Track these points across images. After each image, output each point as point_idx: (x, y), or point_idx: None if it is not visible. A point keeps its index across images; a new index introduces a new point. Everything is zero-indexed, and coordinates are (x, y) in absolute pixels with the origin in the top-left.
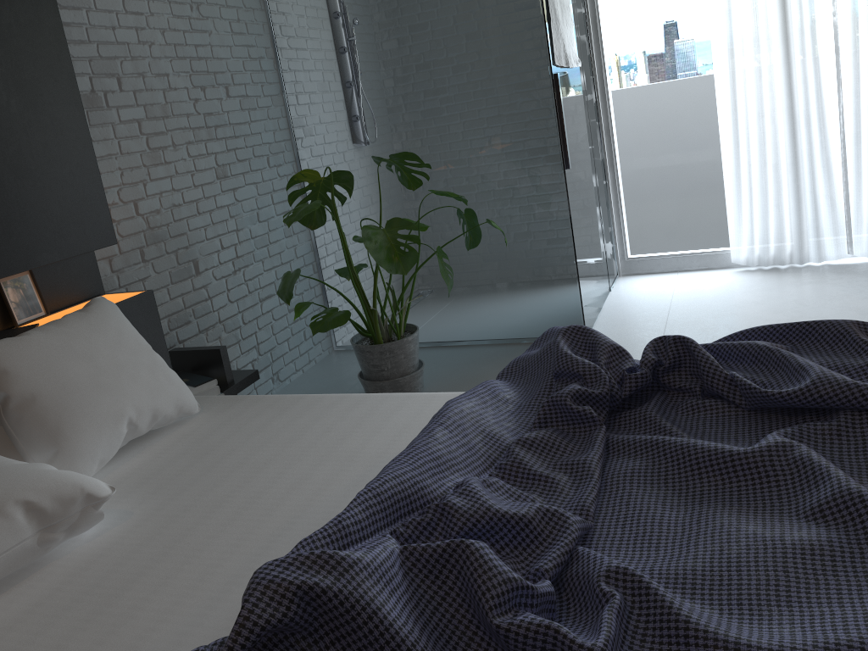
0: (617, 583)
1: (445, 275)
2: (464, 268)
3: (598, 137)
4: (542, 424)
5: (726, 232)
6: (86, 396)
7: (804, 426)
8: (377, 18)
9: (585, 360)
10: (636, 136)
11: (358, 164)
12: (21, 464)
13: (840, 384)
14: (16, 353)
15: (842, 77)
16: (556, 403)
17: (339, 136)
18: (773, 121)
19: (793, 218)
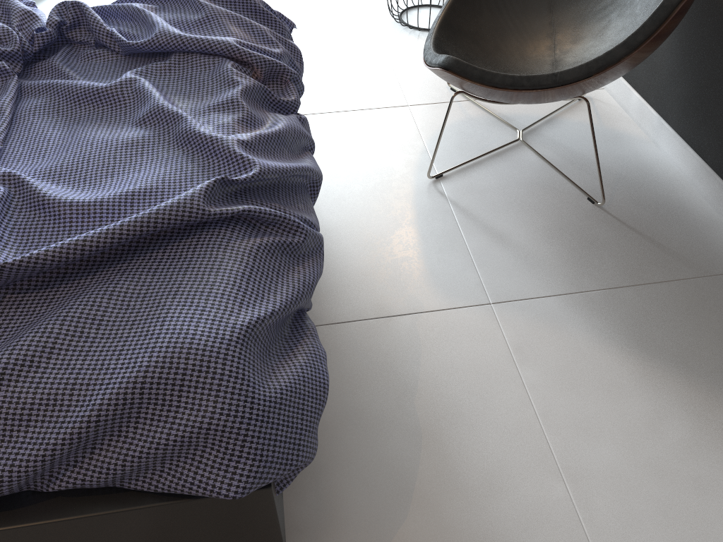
0: (5, 182)
1: None
2: None
3: None
4: None
5: None
6: None
7: (150, 66)
8: None
9: None
10: None
11: None
12: None
13: (171, 36)
14: None
15: None
16: None
17: None
18: None
19: None
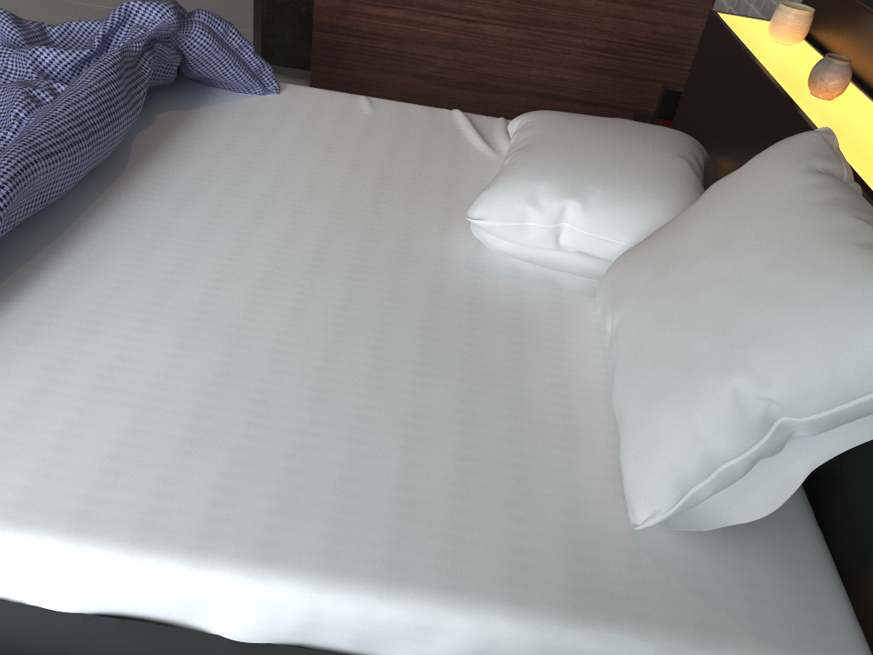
0: None
1: None
2: None
3: None
4: None
5: None
6: (658, 253)
7: None
8: None
9: None
10: None
11: None
12: (580, 184)
13: None
14: (764, 164)
15: None
16: None
17: None
18: None
19: None
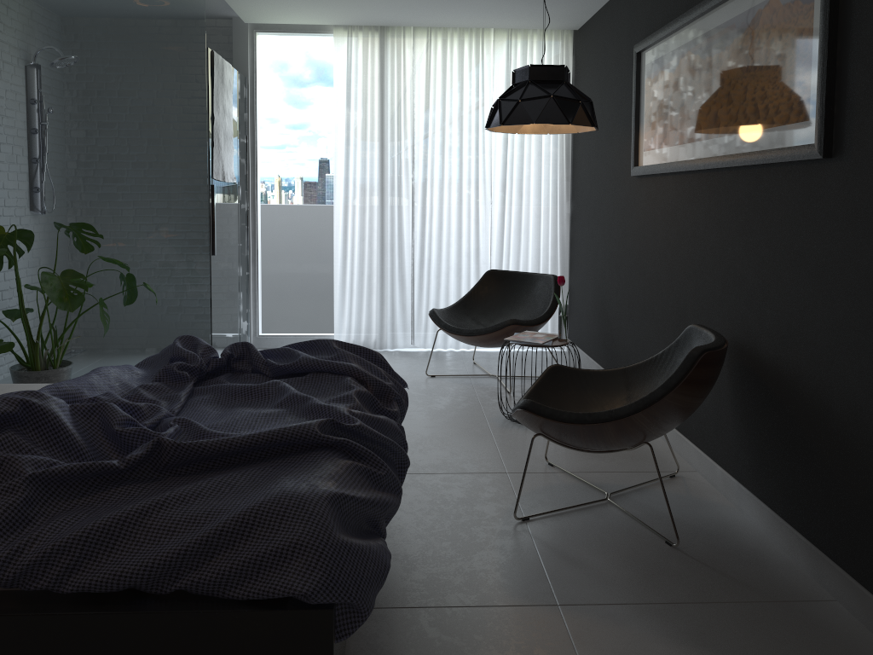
0: (179, 423)
1: (103, 319)
2: (120, 323)
3: (245, 237)
4: (157, 381)
5: (333, 322)
6: None
7: (291, 378)
8: (74, 116)
9: (189, 351)
10: (275, 241)
11: (37, 227)
12: None
13: (310, 359)
14: None
15: (415, 222)
16: (167, 370)
17: (23, 202)
18: (370, 245)
19: (378, 315)
